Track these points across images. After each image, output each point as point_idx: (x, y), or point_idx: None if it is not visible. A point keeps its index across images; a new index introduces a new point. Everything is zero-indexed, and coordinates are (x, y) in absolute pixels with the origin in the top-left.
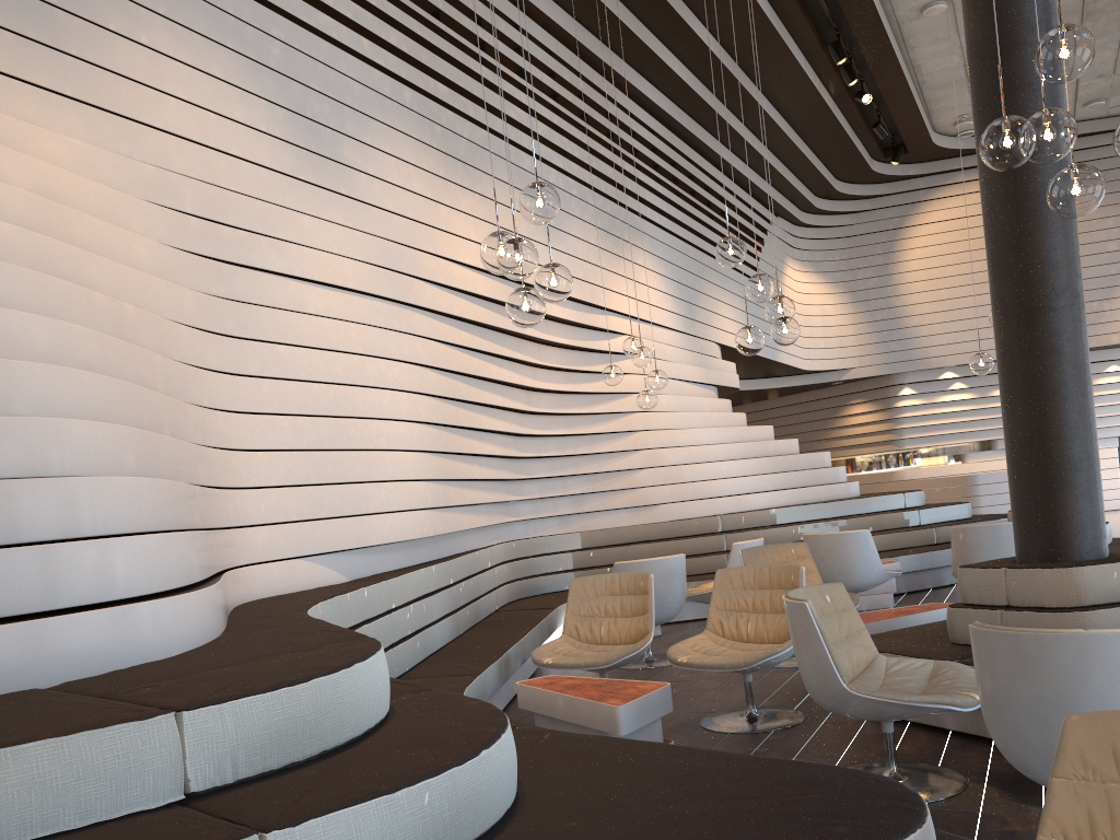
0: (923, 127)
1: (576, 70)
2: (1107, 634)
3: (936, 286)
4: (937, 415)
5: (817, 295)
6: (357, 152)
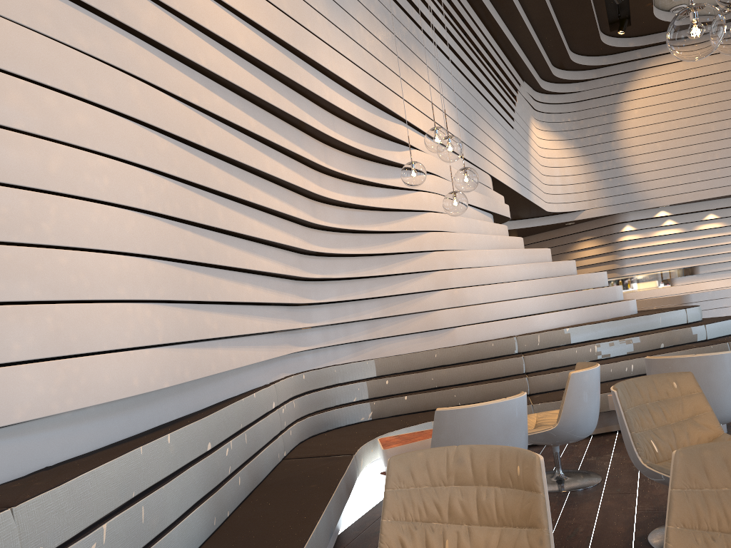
0: None
1: None
2: None
3: (652, 139)
4: (652, 247)
5: (554, 150)
6: None
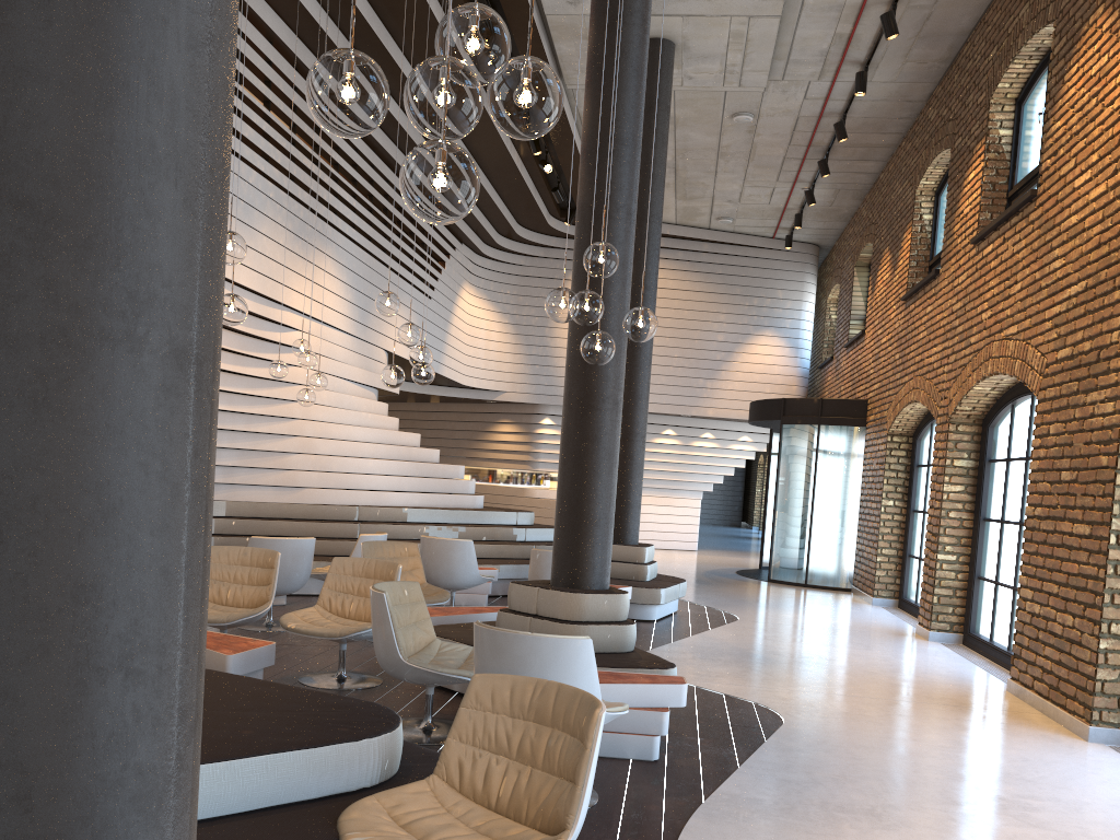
0: None
1: (293, 82)
2: (542, 637)
3: None
4: None
5: (486, 321)
6: None
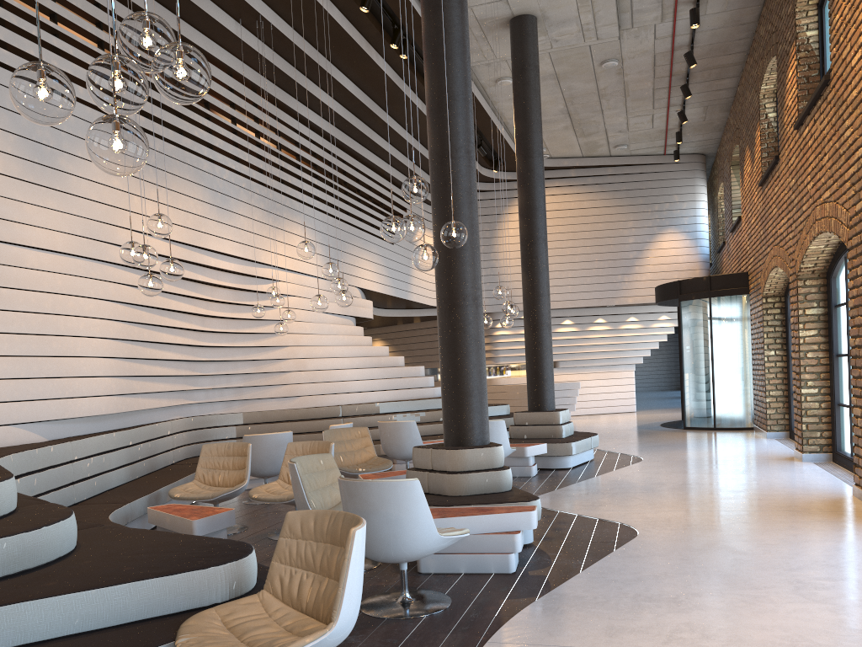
0: (511, 150)
1: (253, 101)
2: (379, 482)
3: None
4: (521, 342)
5: None
6: (70, 162)
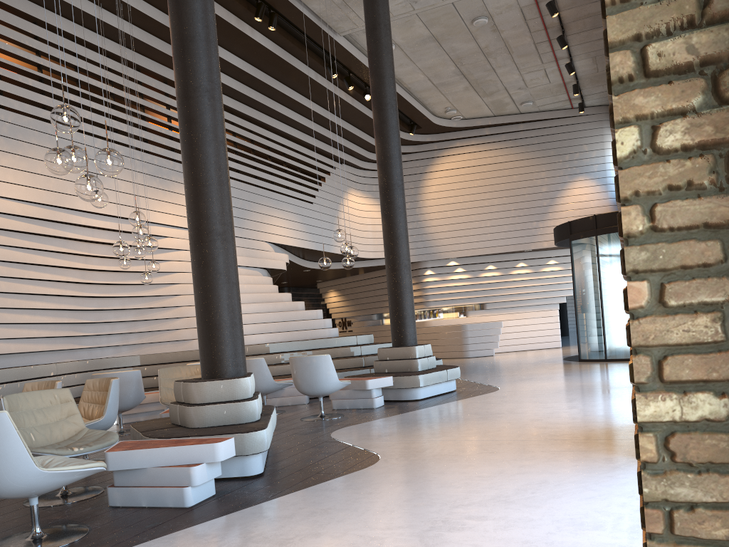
0: (421, 114)
1: (135, 79)
2: None
3: (444, 209)
4: (449, 287)
5: (373, 212)
6: None
